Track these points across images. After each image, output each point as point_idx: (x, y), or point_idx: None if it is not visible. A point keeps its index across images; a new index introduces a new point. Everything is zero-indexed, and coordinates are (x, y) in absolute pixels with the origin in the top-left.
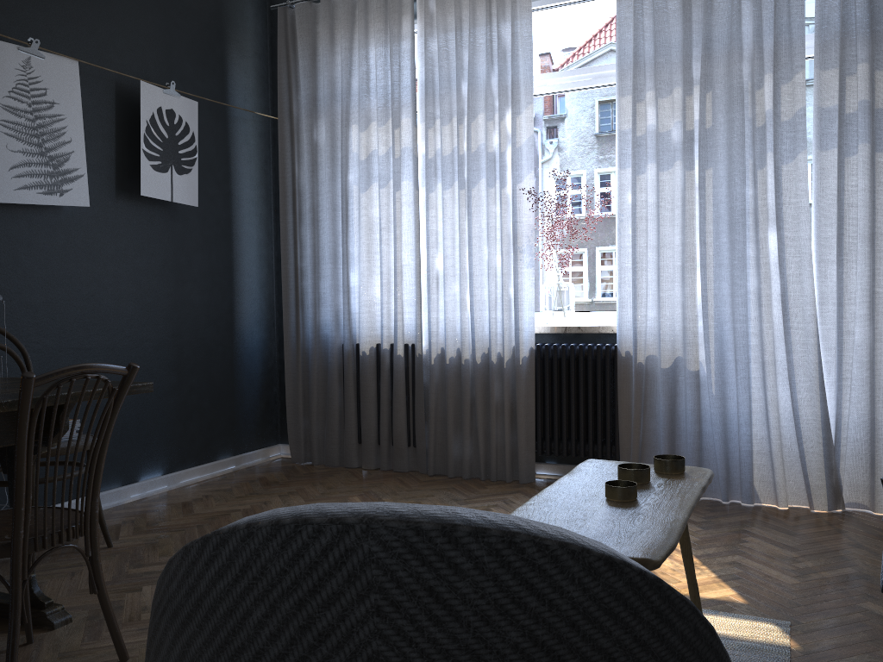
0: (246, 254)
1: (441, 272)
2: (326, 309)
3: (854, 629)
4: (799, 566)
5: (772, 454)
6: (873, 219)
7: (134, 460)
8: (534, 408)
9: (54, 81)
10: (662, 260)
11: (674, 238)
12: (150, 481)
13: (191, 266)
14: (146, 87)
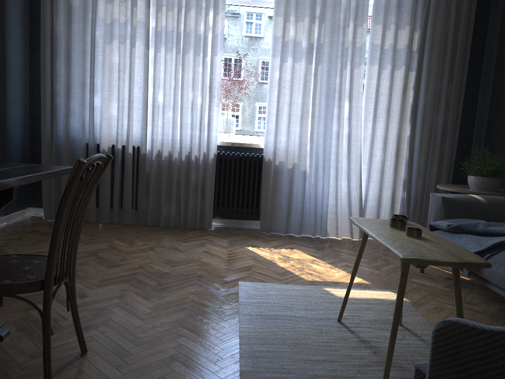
0: (13, 75)
1: (160, 104)
2: (74, 119)
3: (420, 290)
4: (373, 265)
5: (337, 213)
6: (390, 102)
7: None
8: (214, 187)
9: None
10: (292, 111)
11: (298, 100)
12: None
13: None
14: None
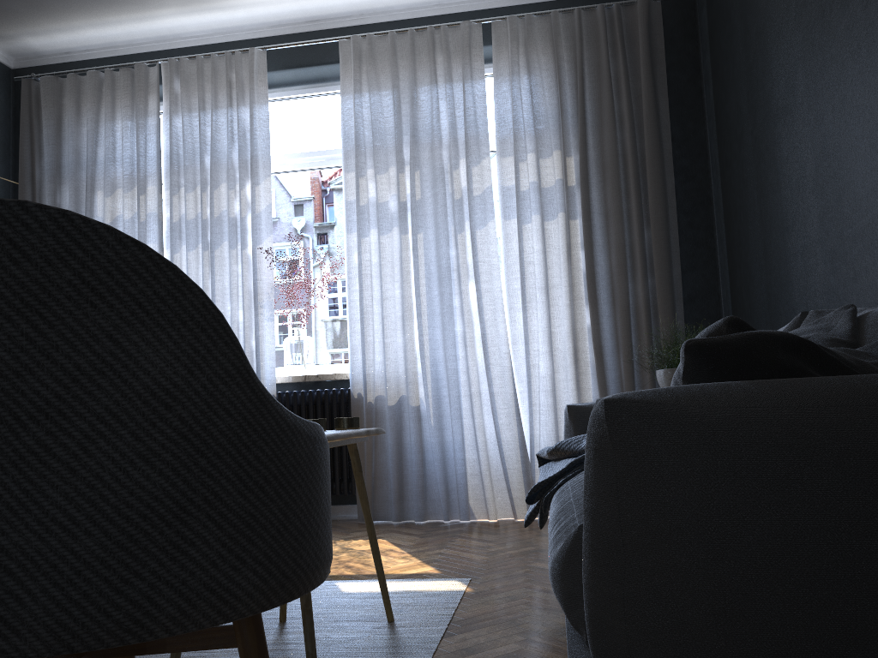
0: None
1: None
2: None
3: (519, 577)
4: (492, 550)
5: (482, 474)
6: (546, 273)
7: None
8: None
9: None
10: (385, 311)
11: (395, 292)
12: None
13: None
14: None
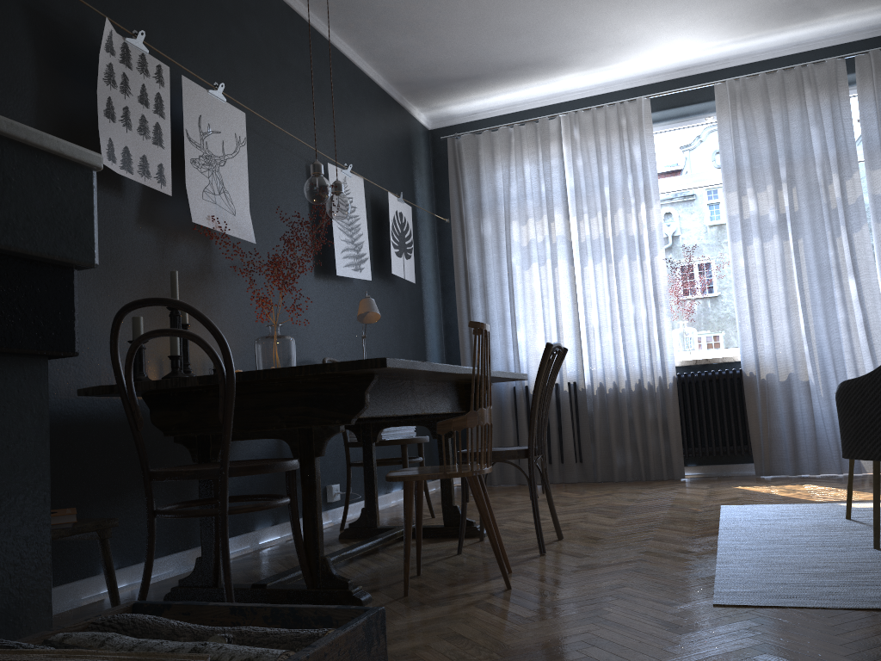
0: (429, 322)
1: (595, 325)
2: (497, 361)
3: None
4: None
5: None
6: None
7: None
8: (679, 421)
9: (355, 192)
10: (772, 304)
11: (778, 288)
12: (399, 492)
13: (406, 329)
14: (390, 196)
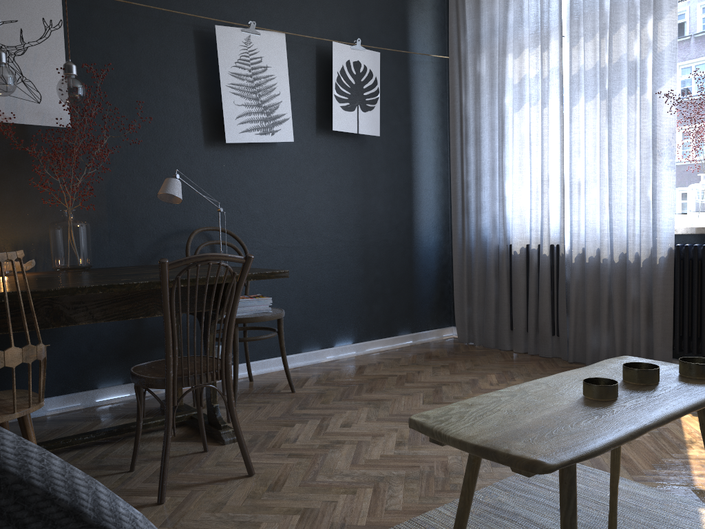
0: (423, 172)
1: (583, 179)
2: (486, 215)
3: None
4: None
5: None
6: None
7: (330, 331)
8: (672, 306)
9: (267, 51)
10: None
11: None
12: (342, 347)
13: (376, 184)
14: (337, 46)
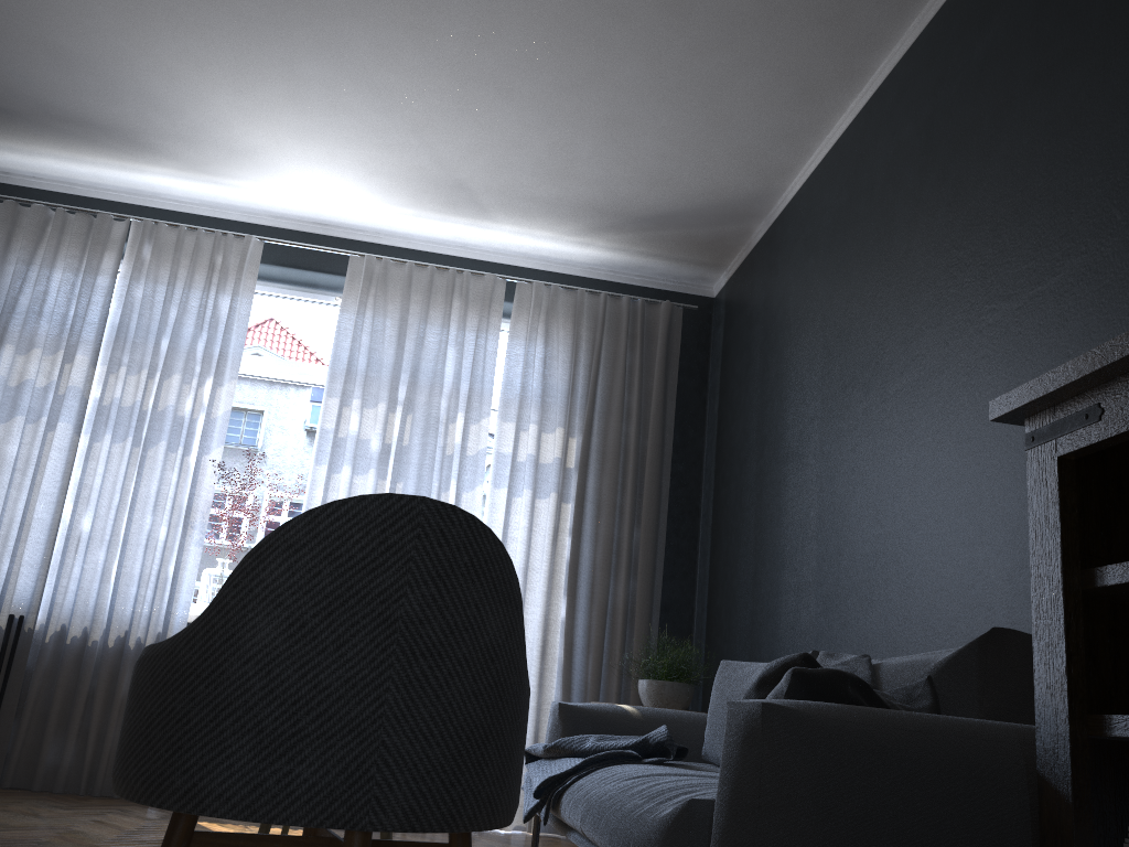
0: None
1: (85, 534)
2: None
3: None
4: None
5: None
6: (528, 554)
7: None
8: None
9: None
10: None
11: None
12: None
13: None
14: None
